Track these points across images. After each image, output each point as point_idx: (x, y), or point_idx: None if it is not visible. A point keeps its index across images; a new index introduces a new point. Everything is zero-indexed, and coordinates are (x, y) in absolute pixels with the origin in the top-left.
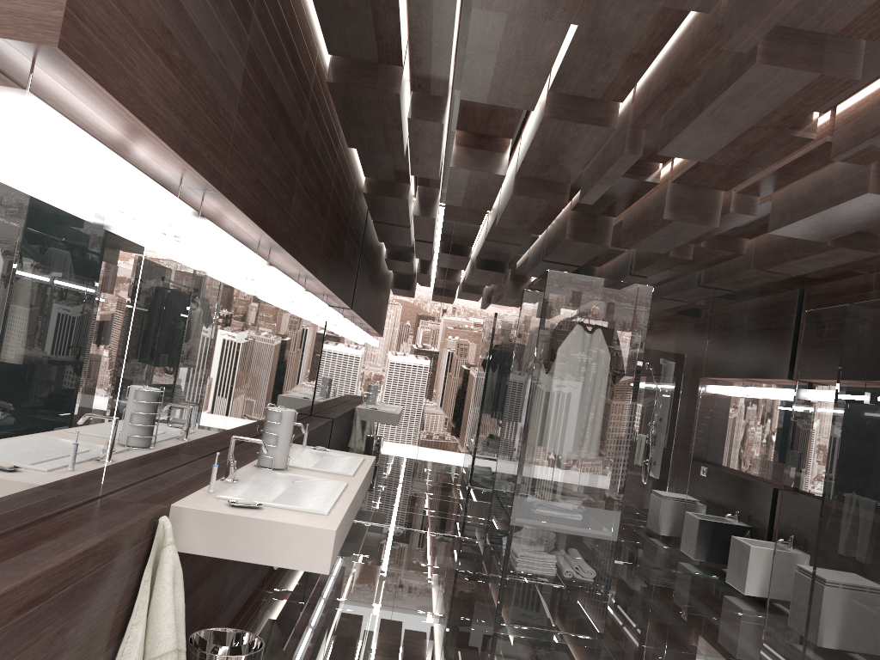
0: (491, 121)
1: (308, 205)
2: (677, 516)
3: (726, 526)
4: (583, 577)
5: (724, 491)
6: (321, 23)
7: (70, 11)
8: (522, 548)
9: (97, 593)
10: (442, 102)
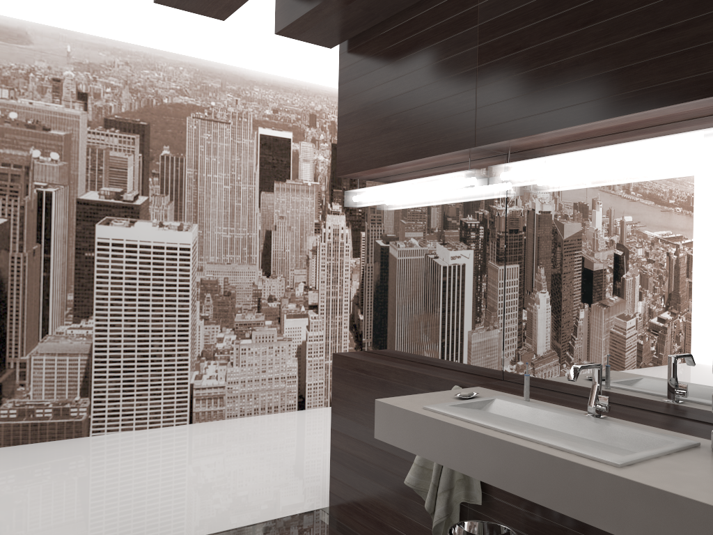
0: None
1: None
2: None
3: None
4: None
5: None
6: None
7: (338, 163)
8: None
9: None
10: None
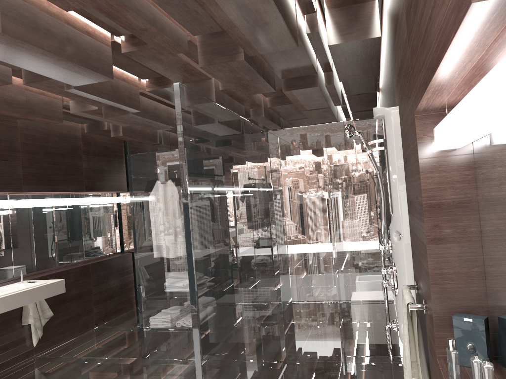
0: None
1: None
2: None
3: None
4: (182, 325)
5: None
6: None
7: None
8: (147, 315)
9: None
10: None
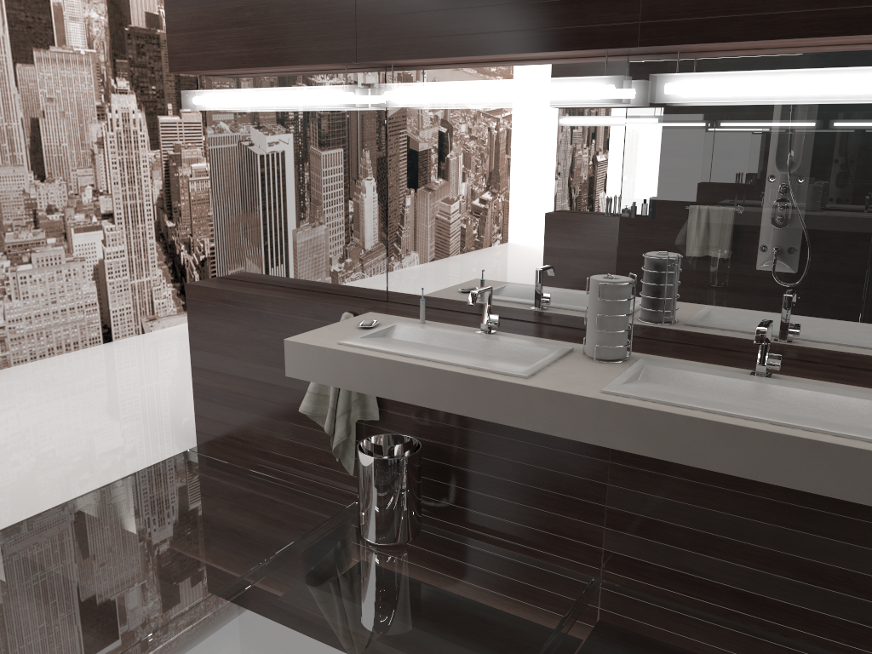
0: None
1: None
2: None
3: None
4: None
5: None
6: None
7: (170, 55)
8: None
9: (284, 328)
10: None
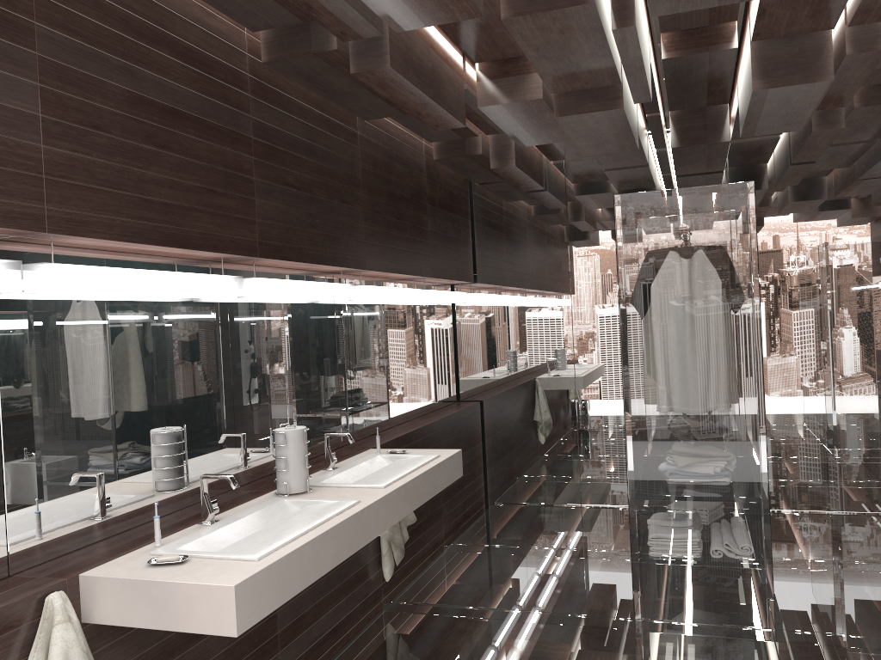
0: (497, 41)
1: (303, 199)
2: None
3: None
4: (734, 556)
5: None
6: (208, 2)
7: None
8: (649, 530)
9: None
10: (383, 43)
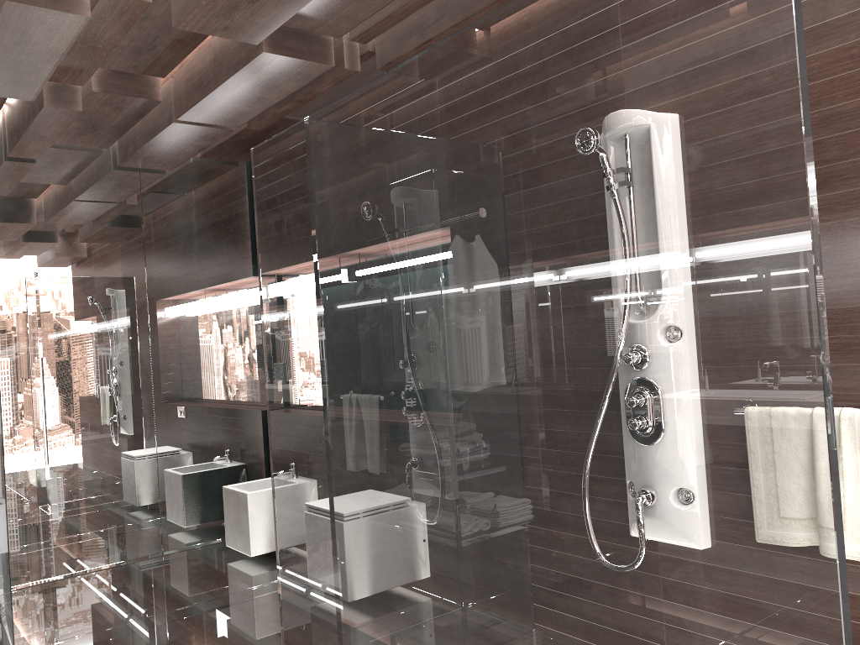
0: None
1: None
2: (150, 482)
3: (216, 474)
4: None
5: (205, 432)
6: None
7: None
8: None
9: None
10: None
